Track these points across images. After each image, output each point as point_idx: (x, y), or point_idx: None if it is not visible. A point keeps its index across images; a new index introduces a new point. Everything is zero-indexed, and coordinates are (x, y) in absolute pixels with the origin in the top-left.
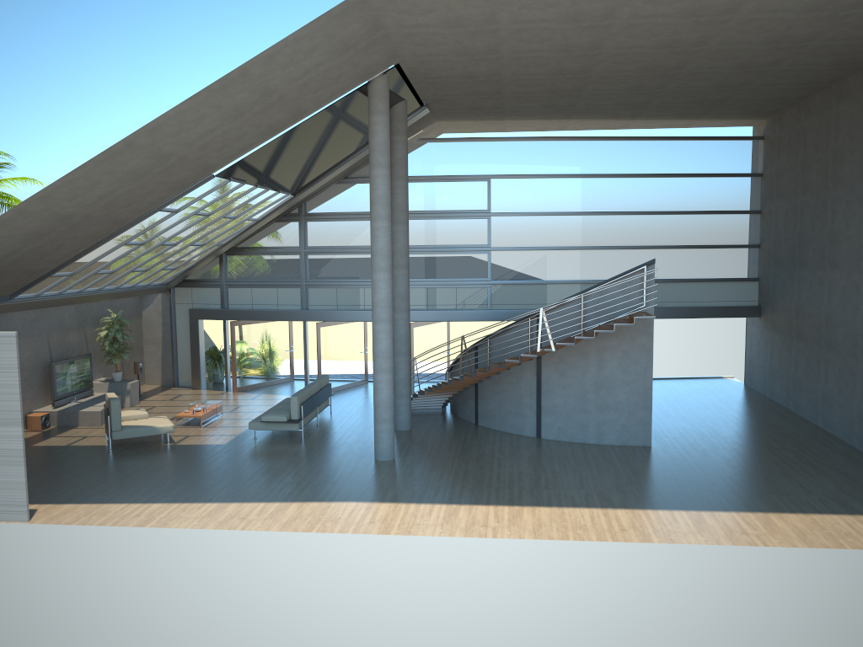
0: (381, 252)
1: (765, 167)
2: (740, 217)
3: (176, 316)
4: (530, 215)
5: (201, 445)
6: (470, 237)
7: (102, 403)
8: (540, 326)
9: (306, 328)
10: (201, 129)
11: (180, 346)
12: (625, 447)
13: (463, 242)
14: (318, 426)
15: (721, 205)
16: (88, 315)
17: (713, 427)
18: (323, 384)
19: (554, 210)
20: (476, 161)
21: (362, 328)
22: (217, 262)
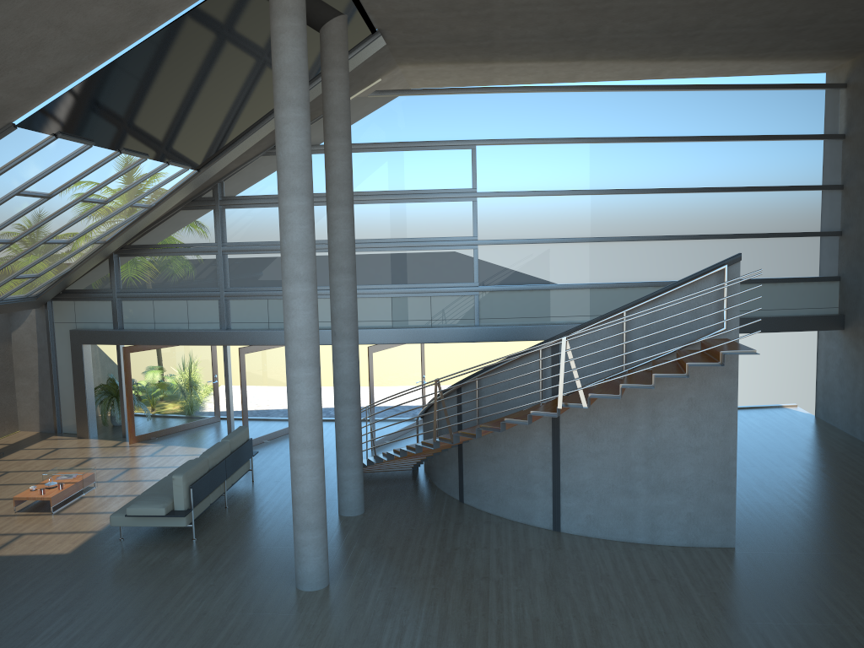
0: (296, 249)
1: (850, 125)
2: (815, 195)
3: (56, 339)
4: (531, 195)
5: (31, 556)
6: (449, 226)
7: None
8: (563, 367)
9: (227, 355)
10: None
11: (63, 380)
12: (695, 551)
13: (440, 233)
14: (227, 510)
15: (790, 178)
16: None
17: (812, 502)
18: (237, 443)
19: (563, 187)
20: (456, 121)
21: None
22: (107, 266)
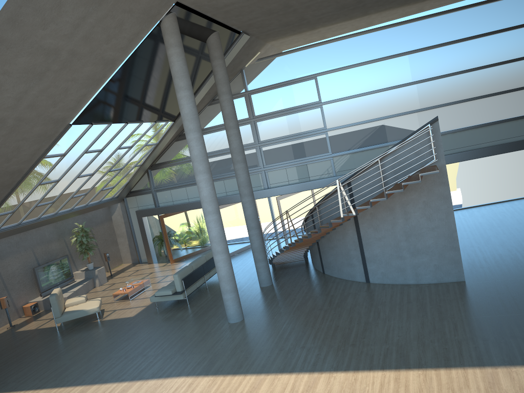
0: (197, 158)
1: None
2: None
3: (131, 216)
4: (352, 97)
5: (117, 319)
6: (310, 124)
7: (73, 289)
8: (339, 195)
9: None
10: (9, 94)
11: (137, 236)
12: (441, 285)
13: (305, 129)
14: (207, 290)
15: (516, 53)
16: (66, 228)
17: None
18: (209, 256)
19: (371, 89)
20: (303, 65)
21: None
22: (146, 176)
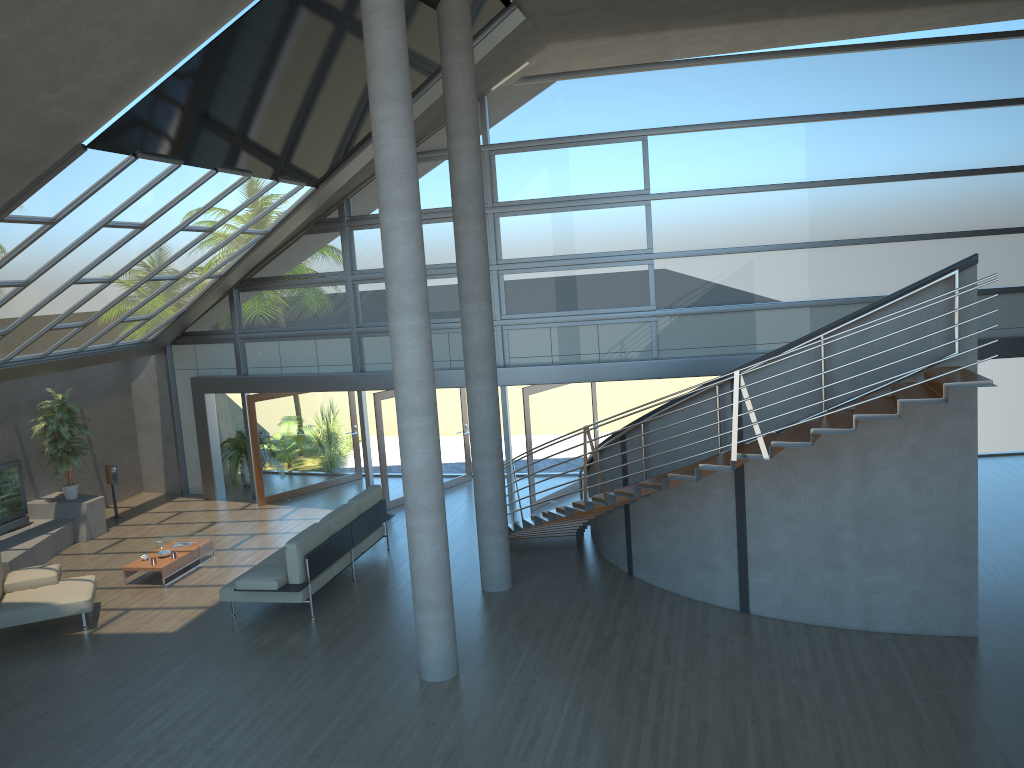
0: (401, 274)
1: None
2: None
3: (177, 388)
4: (719, 193)
5: (134, 634)
6: (617, 238)
7: (25, 544)
8: (736, 409)
9: (362, 402)
10: None
11: (186, 434)
12: (924, 640)
13: (606, 247)
14: (354, 583)
15: None
16: (22, 398)
17: None
18: (366, 505)
19: (760, 182)
20: (621, 107)
21: (458, 395)
22: (227, 303)
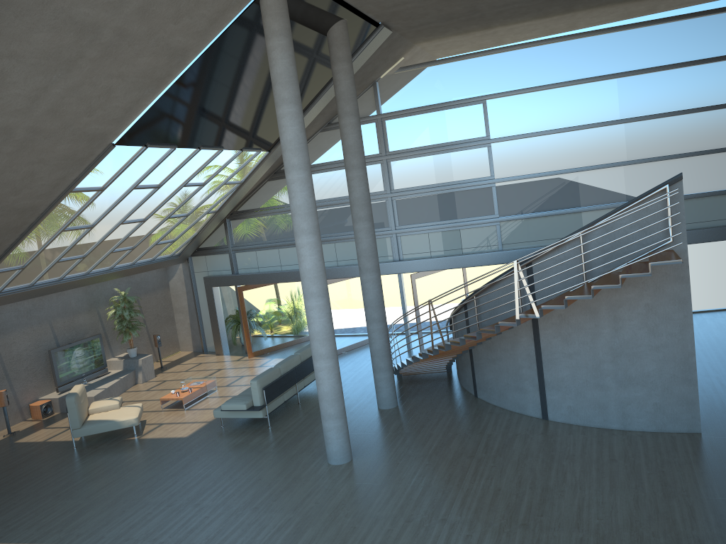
0: (300, 210)
1: None
2: None
3: (196, 284)
4: (537, 135)
5: (163, 438)
6: (470, 170)
7: (104, 385)
8: (516, 285)
9: None
10: (19, 90)
11: (203, 313)
12: (662, 436)
13: (463, 177)
14: (299, 405)
15: None
16: (101, 295)
17: None
18: (306, 355)
19: (566, 125)
20: (467, 82)
21: None
22: (223, 228)
